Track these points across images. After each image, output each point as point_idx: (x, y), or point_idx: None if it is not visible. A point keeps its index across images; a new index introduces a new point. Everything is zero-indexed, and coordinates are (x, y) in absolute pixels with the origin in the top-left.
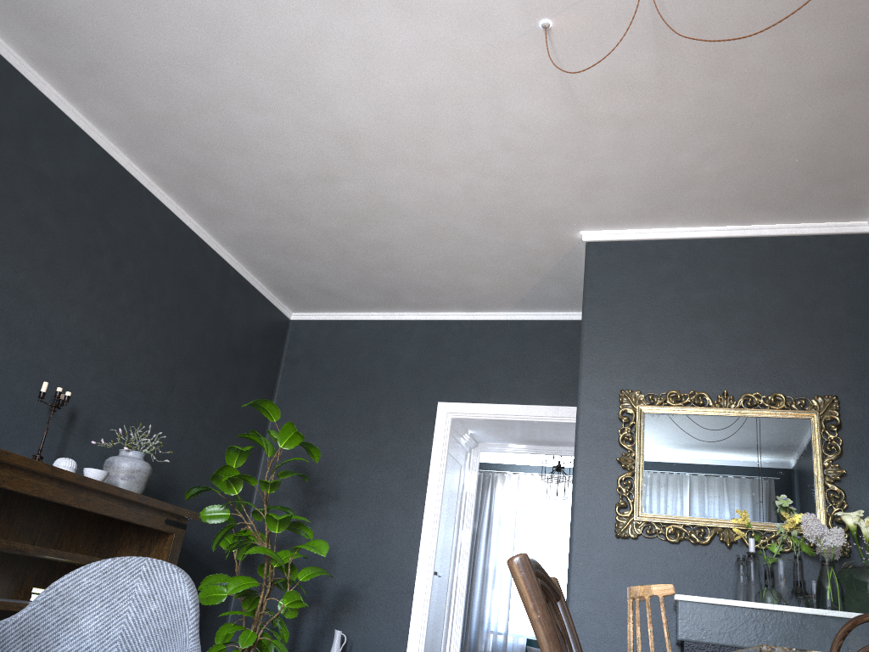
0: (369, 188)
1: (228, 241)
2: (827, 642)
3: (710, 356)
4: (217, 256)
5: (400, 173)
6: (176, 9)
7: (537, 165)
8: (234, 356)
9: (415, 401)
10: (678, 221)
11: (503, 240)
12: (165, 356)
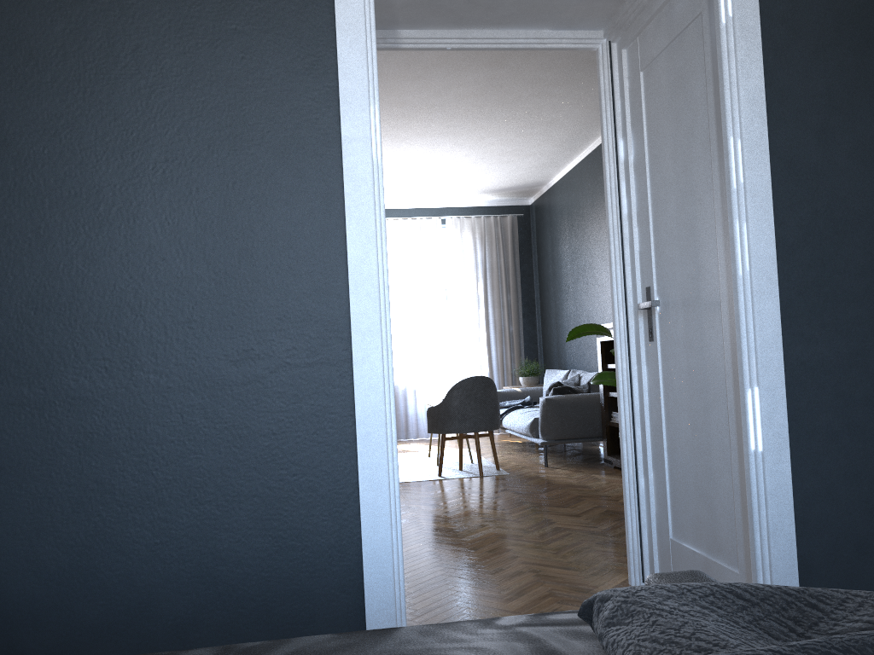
0: None
1: None
2: None
3: None
4: None
5: None
6: (520, 108)
7: None
8: None
9: None
10: None
11: None
12: None
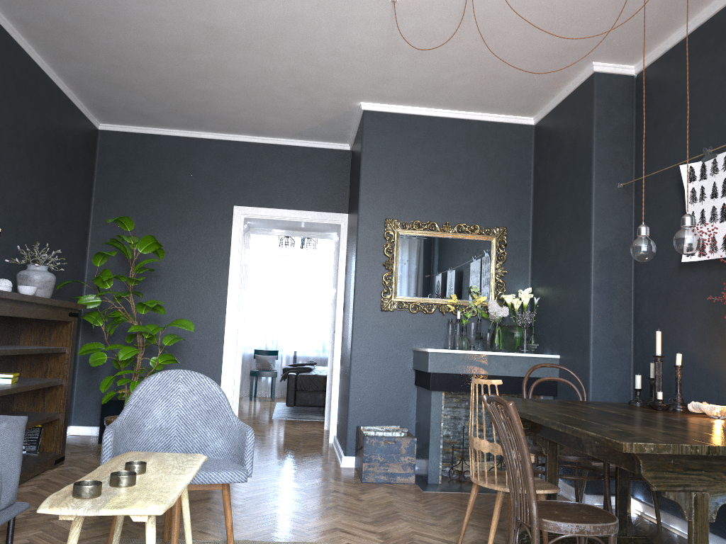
0: (215, 60)
1: (67, 74)
2: (500, 368)
3: (439, 198)
4: (55, 85)
5: (246, 55)
6: None
7: (349, 65)
8: (69, 169)
9: (215, 204)
10: (426, 104)
11: (303, 100)
12: (31, 179)
